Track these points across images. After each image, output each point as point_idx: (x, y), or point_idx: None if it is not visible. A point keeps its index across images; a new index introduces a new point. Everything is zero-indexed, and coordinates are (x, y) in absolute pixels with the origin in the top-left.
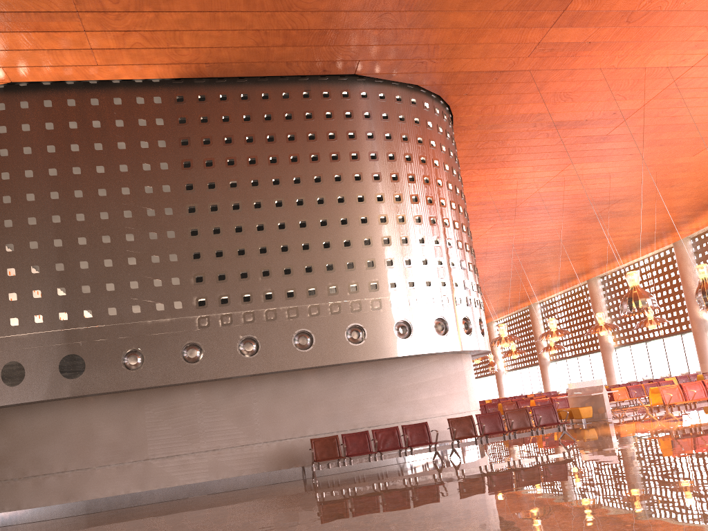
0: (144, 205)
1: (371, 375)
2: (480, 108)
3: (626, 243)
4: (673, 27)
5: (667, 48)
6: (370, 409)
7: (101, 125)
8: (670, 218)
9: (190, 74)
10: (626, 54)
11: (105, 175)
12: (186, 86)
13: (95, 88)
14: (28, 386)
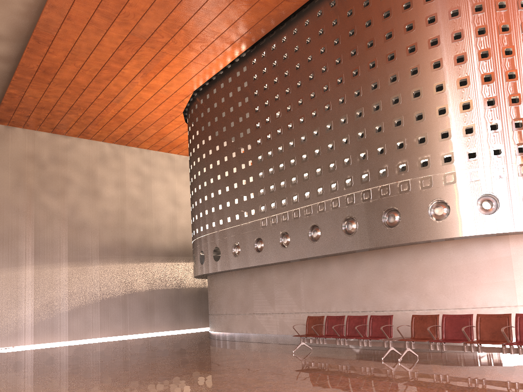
0: (240, 146)
1: (378, 262)
2: None
3: None
4: None
5: None
6: (377, 295)
7: (224, 100)
8: None
9: (249, 43)
10: None
11: (226, 132)
12: (256, 50)
13: (222, 76)
14: (205, 265)
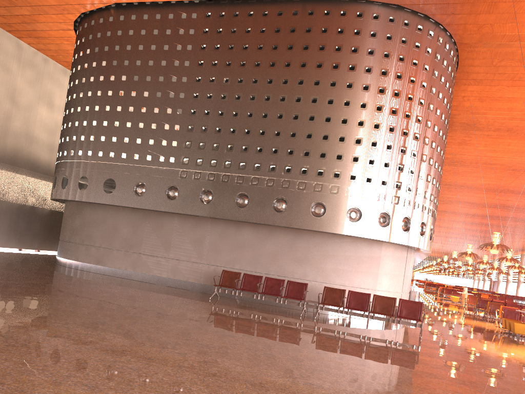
0: (169, 89)
1: (291, 239)
2: (476, 27)
3: None
4: None
5: None
6: (283, 263)
7: (158, 33)
8: None
9: None
10: None
11: (152, 67)
12: (214, 5)
13: (160, 7)
14: (88, 192)
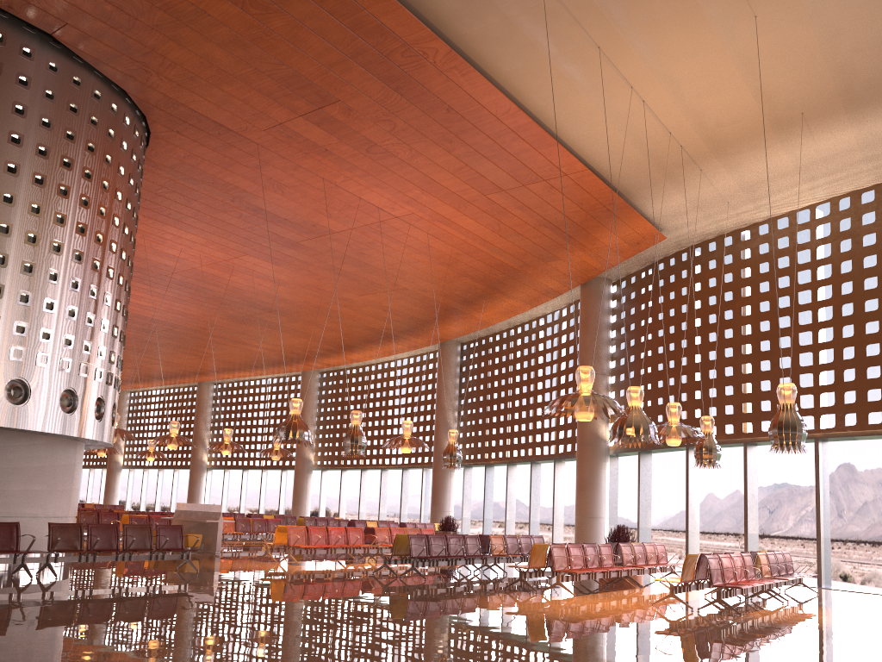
0: None
1: None
2: (185, 153)
3: (259, 356)
4: (399, 176)
5: (386, 191)
6: None
7: None
8: (312, 346)
9: None
10: (351, 178)
11: None
12: None
13: None
14: None
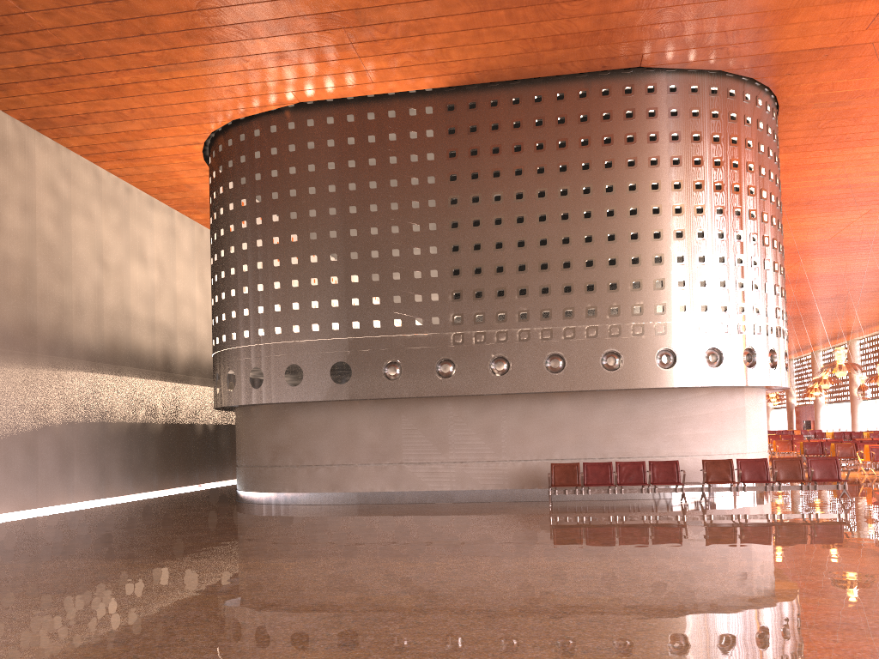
0: (410, 220)
1: (627, 404)
2: (812, 86)
3: None
4: None
5: None
6: (623, 440)
7: (375, 140)
8: None
9: (461, 82)
10: None
11: (377, 191)
12: (457, 93)
13: (372, 102)
14: (305, 387)
